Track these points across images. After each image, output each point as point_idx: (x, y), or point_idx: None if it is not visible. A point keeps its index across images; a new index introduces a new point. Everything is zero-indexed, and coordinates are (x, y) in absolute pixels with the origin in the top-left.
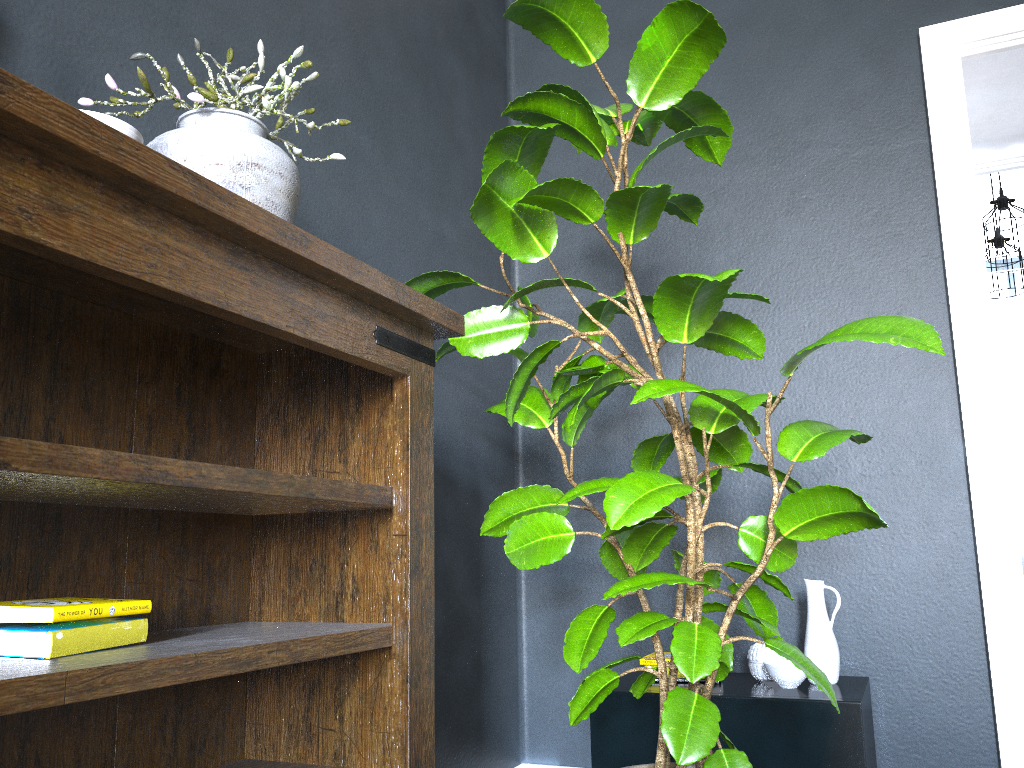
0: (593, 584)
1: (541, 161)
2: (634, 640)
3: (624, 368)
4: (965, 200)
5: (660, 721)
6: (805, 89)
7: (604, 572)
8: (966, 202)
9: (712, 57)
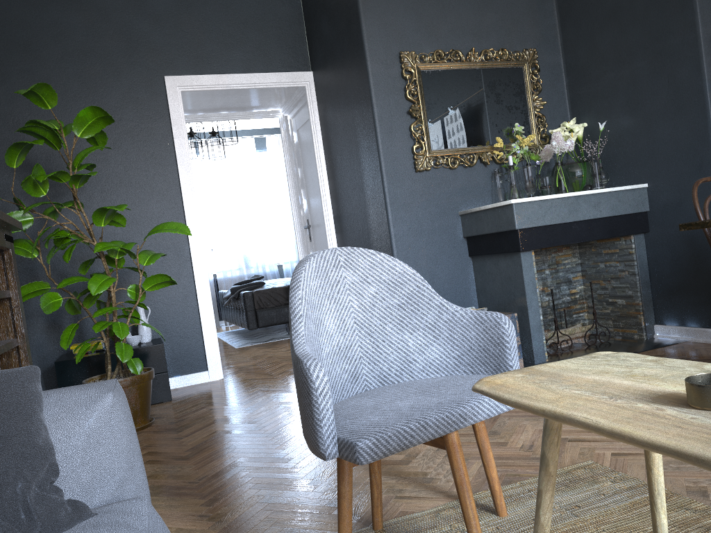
0: (33, 321)
1: (30, 149)
2: (101, 330)
3: (79, 236)
4: (185, 152)
5: (108, 356)
6: (117, 93)
7: (38, 315)
8: (186, 153)
9: (107, 124)
